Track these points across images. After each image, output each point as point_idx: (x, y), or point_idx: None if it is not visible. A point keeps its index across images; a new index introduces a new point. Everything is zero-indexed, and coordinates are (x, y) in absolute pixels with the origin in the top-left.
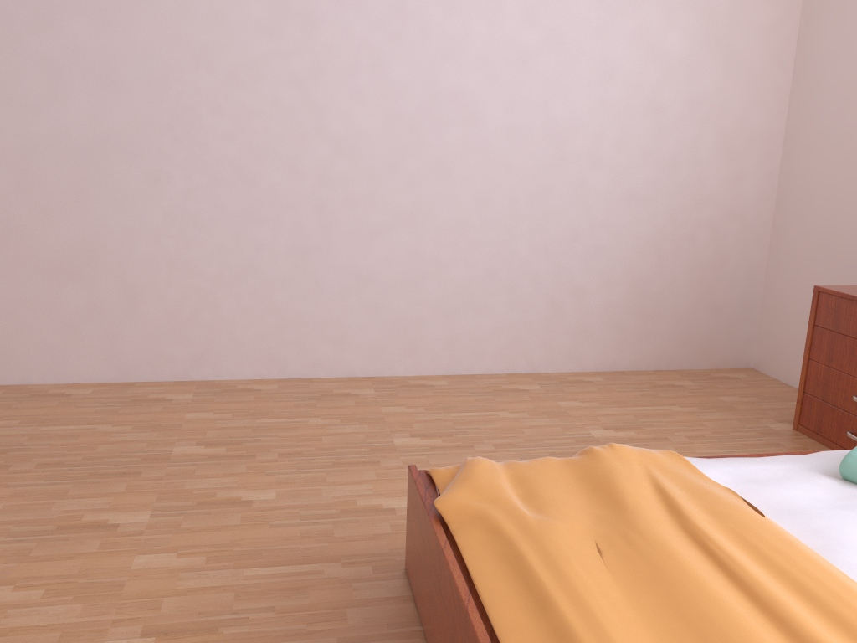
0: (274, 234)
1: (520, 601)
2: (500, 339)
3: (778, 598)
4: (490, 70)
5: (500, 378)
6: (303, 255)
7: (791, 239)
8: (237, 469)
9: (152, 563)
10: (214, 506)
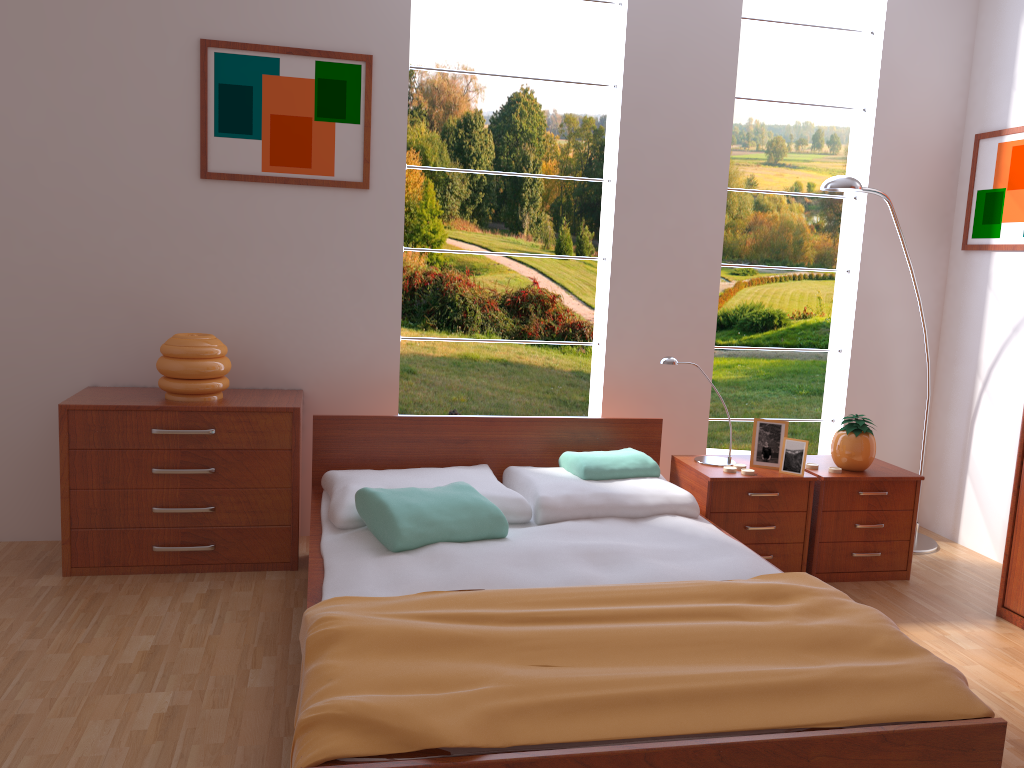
0: None
1: (636, 714)
2: None
3: (615, 609)
4: None
5: None
6: None
7: None
8: None
9: None
10: None
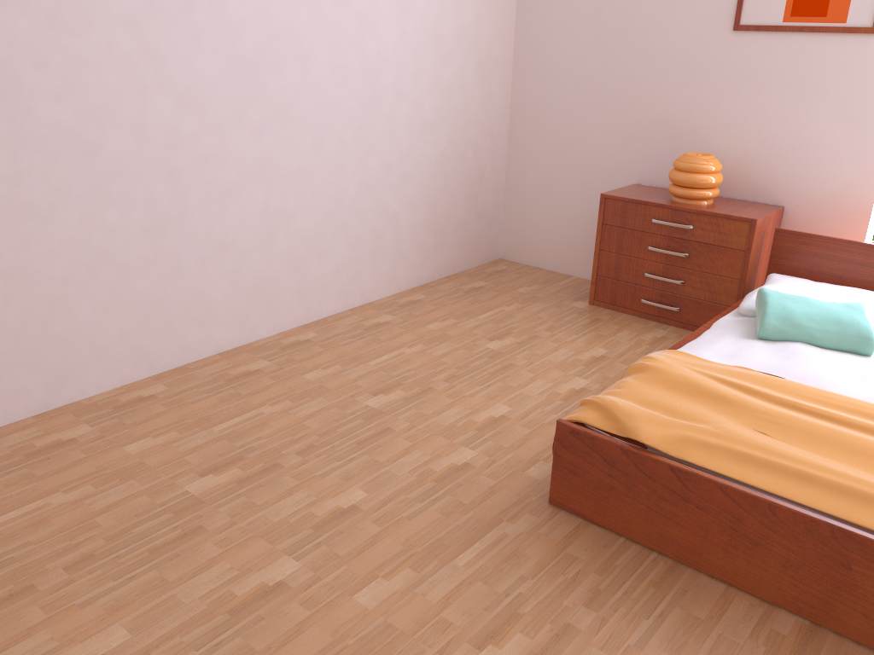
0: (127, 213)
1: (789, 482)
2: (341, 279)
3: (872, 424)
4: (316, 6)
5: (350, 316)
6: (160, 232)
7: (529, 150)
8: (287, 483)
9: (379, 595)
10: (333, 524)
